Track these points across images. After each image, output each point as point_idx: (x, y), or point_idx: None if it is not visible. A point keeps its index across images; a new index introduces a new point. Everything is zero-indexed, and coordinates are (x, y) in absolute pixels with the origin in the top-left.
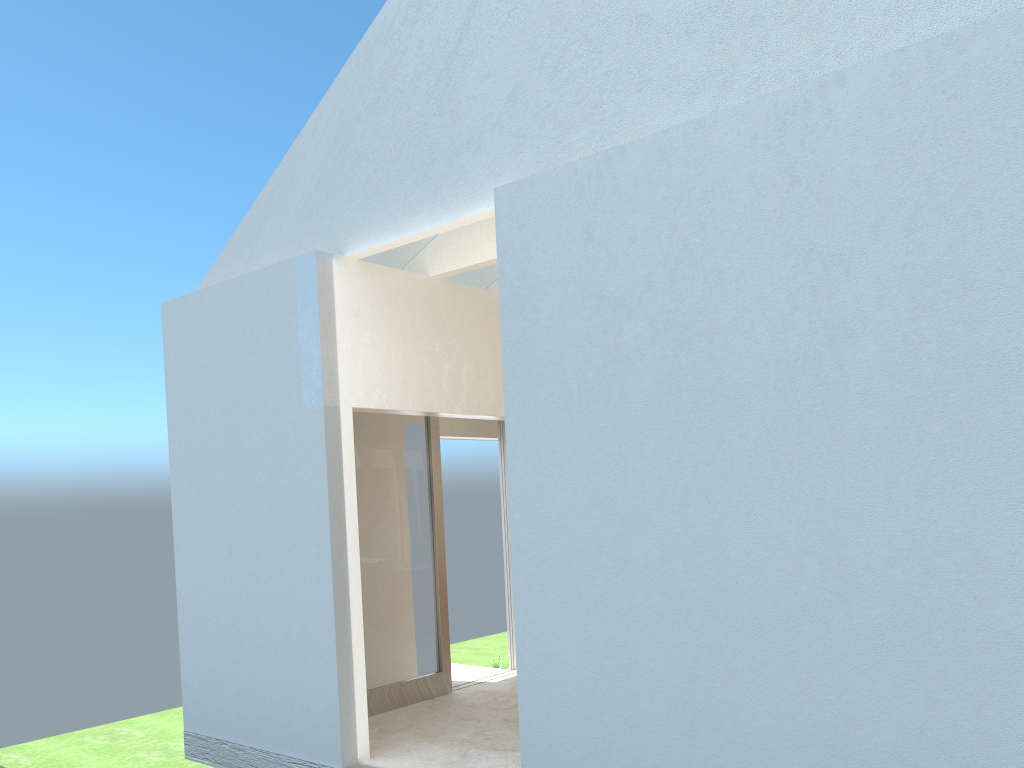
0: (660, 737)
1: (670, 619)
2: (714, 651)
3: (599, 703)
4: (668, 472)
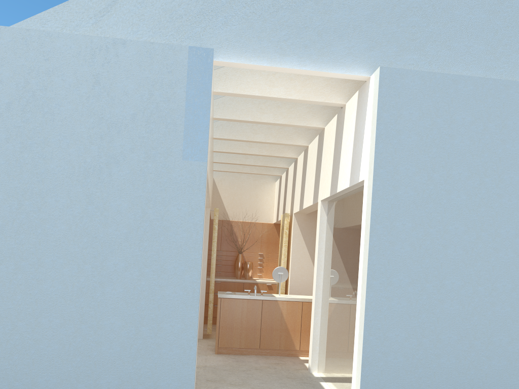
0: (450, 376)
1: (462, 316)
2: (483, 331)
3: (416, 362)
4: (469, 244)
